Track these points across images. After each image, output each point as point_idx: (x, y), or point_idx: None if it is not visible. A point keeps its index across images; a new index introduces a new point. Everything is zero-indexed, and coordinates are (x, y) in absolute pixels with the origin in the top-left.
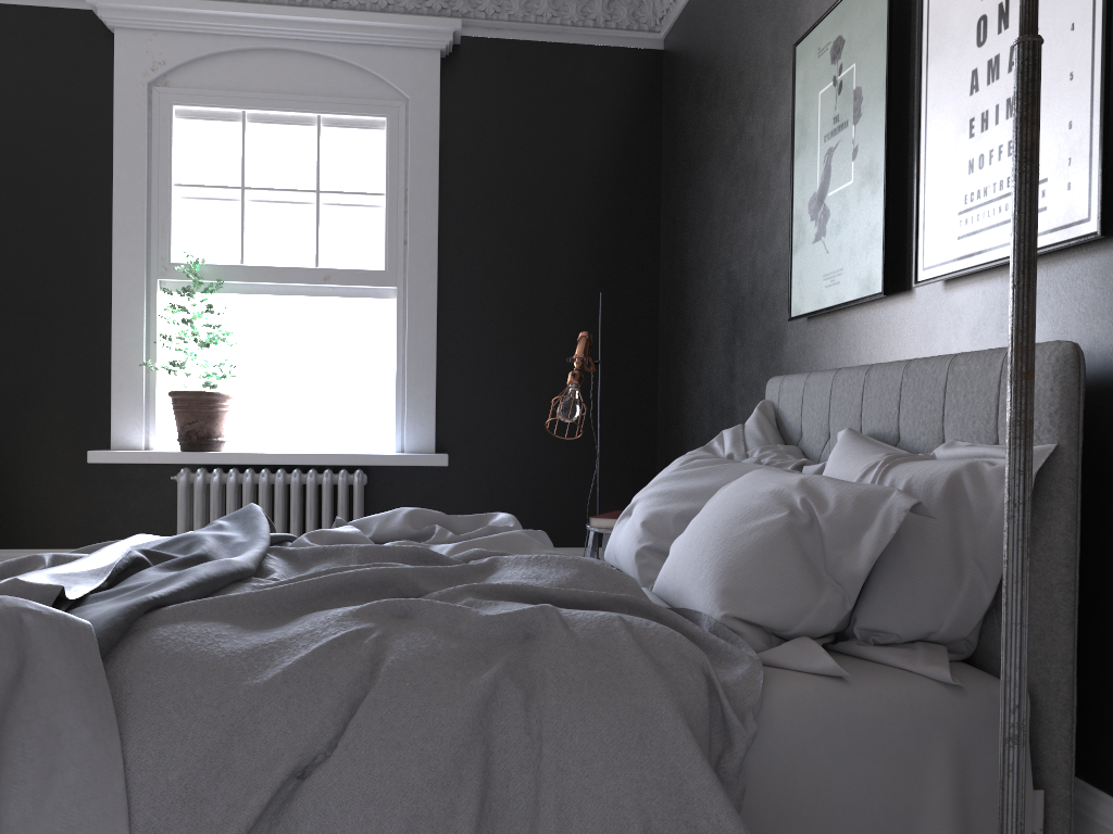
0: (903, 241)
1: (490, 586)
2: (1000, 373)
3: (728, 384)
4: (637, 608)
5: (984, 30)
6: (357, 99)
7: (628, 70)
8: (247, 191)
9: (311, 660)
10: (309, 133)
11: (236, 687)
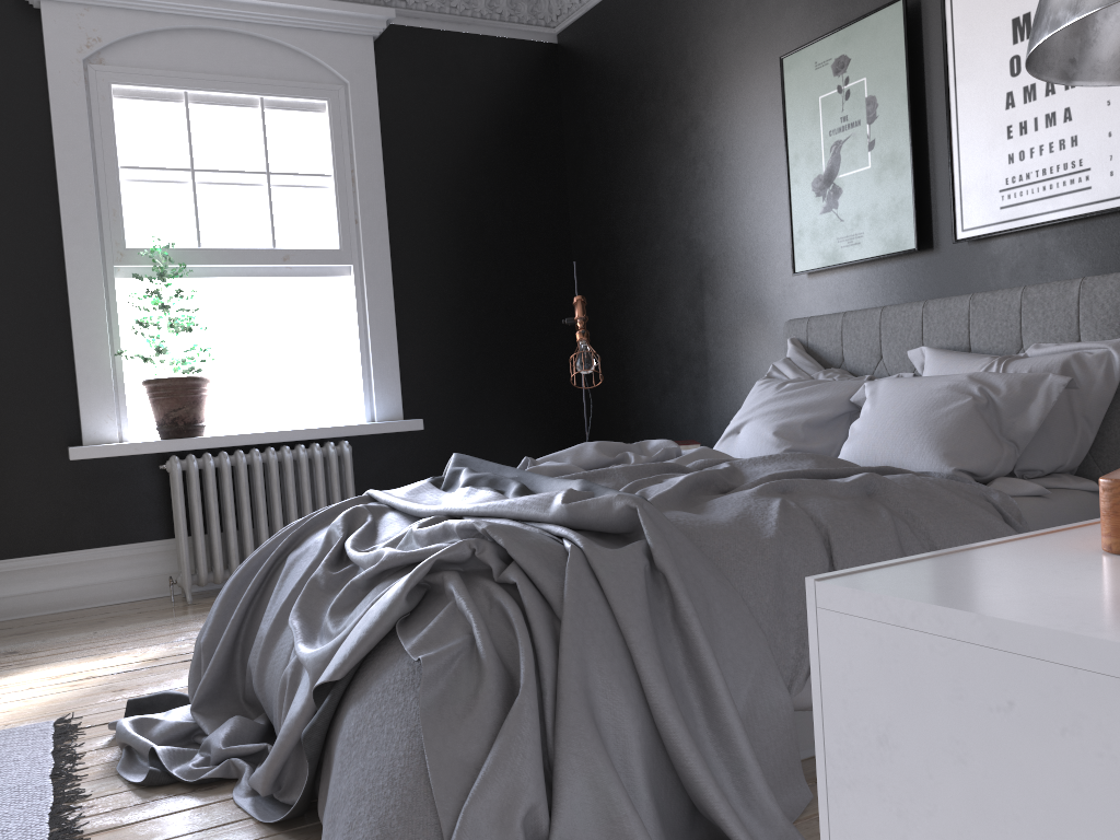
0: (927, 211)
1: (786, 473)
2: (1078, 295)
3: (697, 333)
4: (891, 474)
5: (1017, 66)
6: (298, 82)
7: (530, 60)
8: (197, 173)
9: (784, 520)
10: (253, 114)
11: (760, 541)
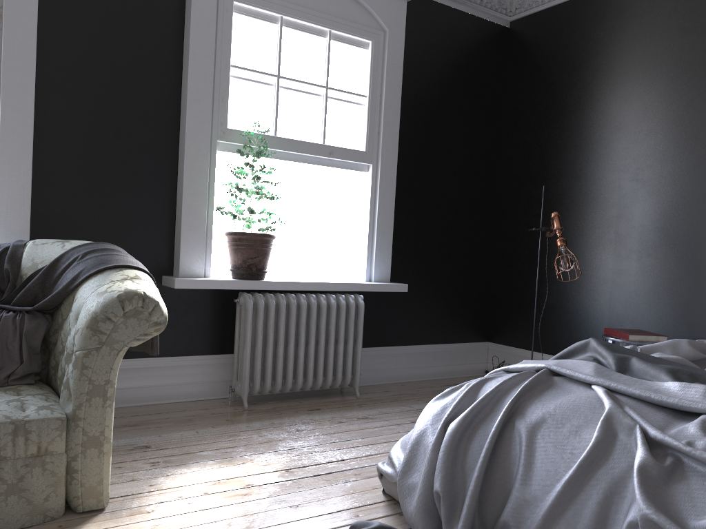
0: None
1: None
2: None
3: (625, 249)
4: None
5: None
6: (355, 24)
7: (492, 37)
8: (280, 79)
9: None
10: (323, 42)
11: None
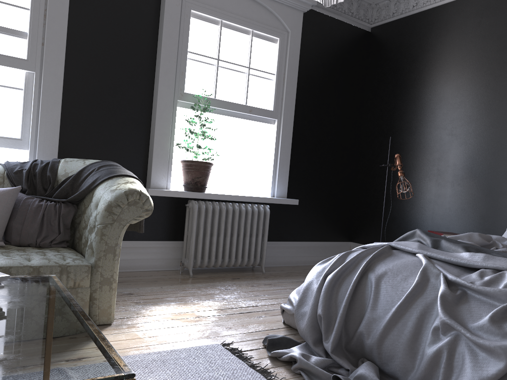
0: None
1: None
2: None
3: (443, 180)
4: None
5: None
6: (269, 26)
7: (359, 37)
8: (219, 61)
9: None
10: (247, 38)
11: None
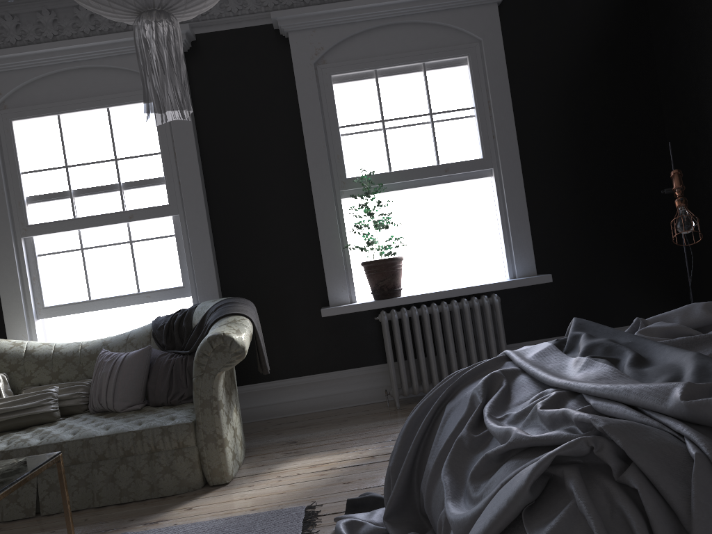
0: None
1: None
2: None
3: None
4: None
5: None
6: (447, 47)
7: None
8: (385, 122)
9: None
10: (419, 76)
11: None
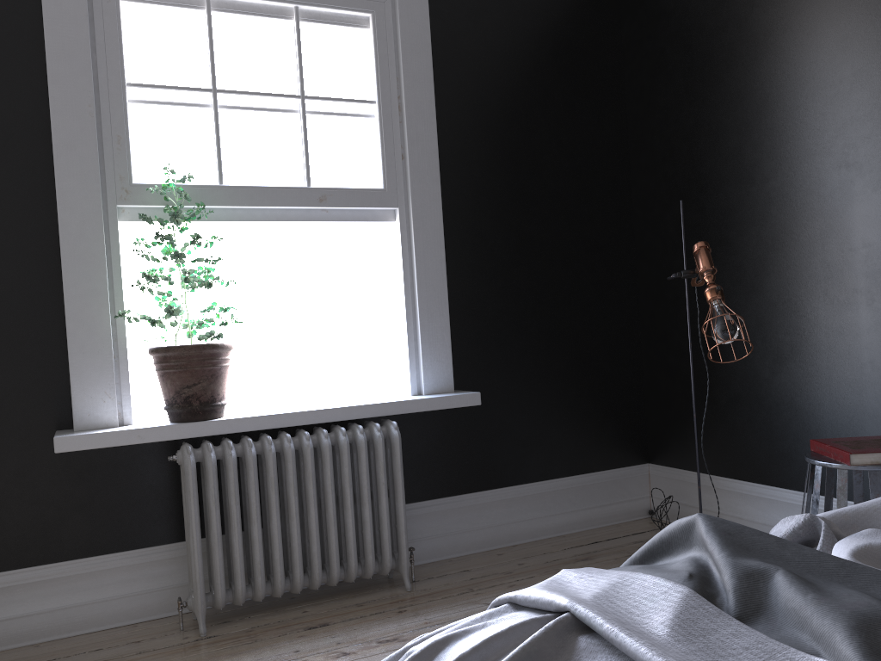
0: None
1: None
2: None
3: (843, 290)
4: None
5: None
6: None
7: None
8: (219, 95)
9: None
10: (286, 27)
11: None
